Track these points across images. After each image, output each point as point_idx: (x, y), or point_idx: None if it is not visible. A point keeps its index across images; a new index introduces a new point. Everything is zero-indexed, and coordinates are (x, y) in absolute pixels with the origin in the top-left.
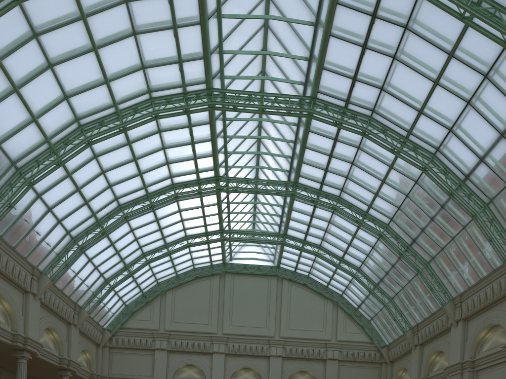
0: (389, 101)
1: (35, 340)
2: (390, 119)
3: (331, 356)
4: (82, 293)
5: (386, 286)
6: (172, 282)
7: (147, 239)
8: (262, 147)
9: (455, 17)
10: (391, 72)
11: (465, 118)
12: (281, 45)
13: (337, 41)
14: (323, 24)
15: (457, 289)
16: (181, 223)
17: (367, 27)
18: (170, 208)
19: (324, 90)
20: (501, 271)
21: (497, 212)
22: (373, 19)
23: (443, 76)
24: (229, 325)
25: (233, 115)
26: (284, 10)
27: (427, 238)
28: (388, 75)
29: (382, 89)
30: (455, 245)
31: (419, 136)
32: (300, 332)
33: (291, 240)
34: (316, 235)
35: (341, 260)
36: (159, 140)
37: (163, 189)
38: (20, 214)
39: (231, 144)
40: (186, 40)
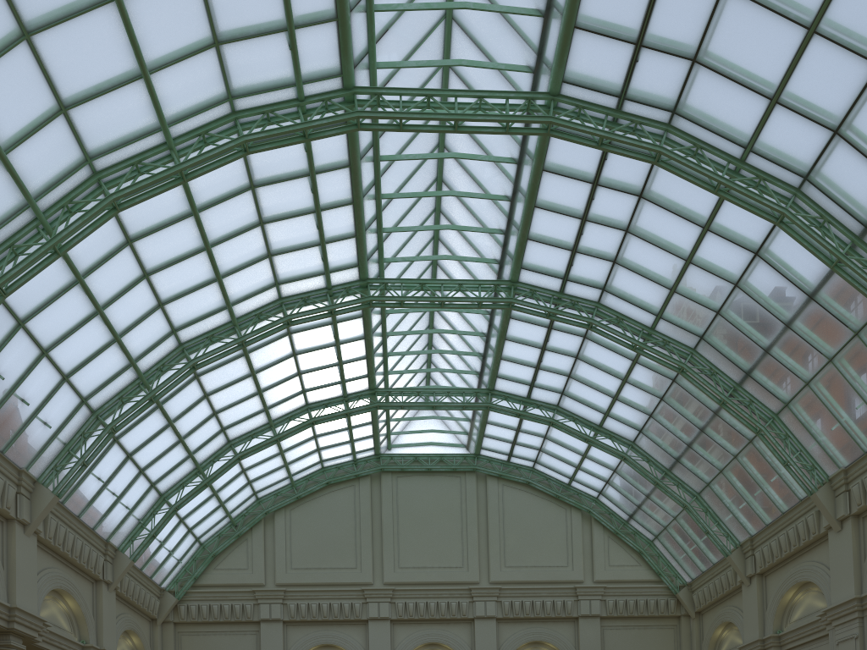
0: (709, 86)
1: (31, 613)
2: (709, 124)
3: (587, 611)
4: (118, 522)
5: (687, 471)
6: (284, 495)
7: (235, 412)
8: (444, 222)
9: None
10: (717, 20)
11: None
12: None
13: None
14: None
15: (838, 460)
16: (298, 379)
17: None
18: (276, 350)
19: (576, 76)
20: None
21: None
22: None
23: (830, 11)
24: (394, 567)
25: (393, 153)
26: None
27: (775, 365)
28: (710, 27)
29: (695, 61)
30: (836, 372)
31: (769, 155)
32: (527, 572)
33: (503, 399)
34: (550, 386)
35: (599, 430)
36: (253, 206)
37: (263, 309)
38: None
39: (390, 213)
40: None
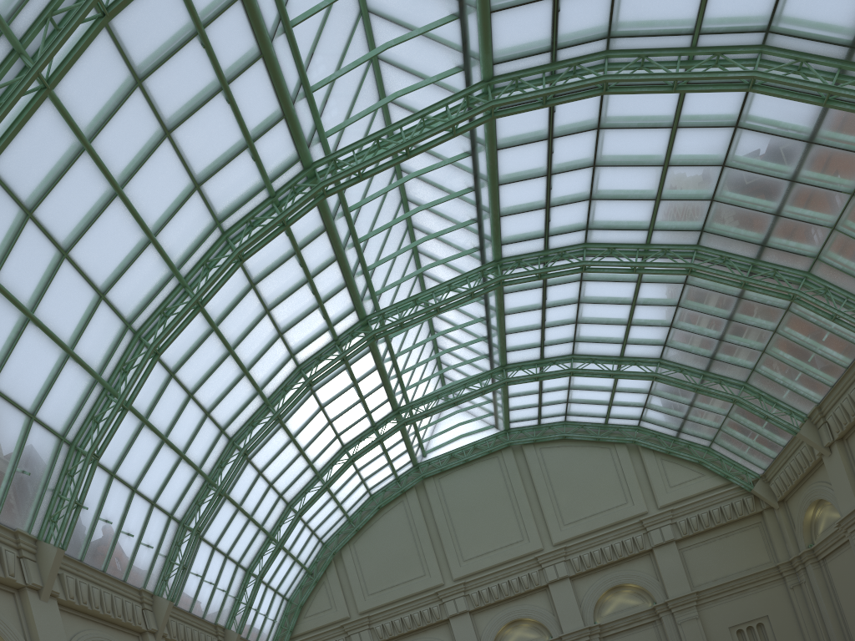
0: None
1: None
2: (648, 30)
3: (660, 539)
4: (220, 605)
5: (726, 365)
6: (345, 532)
7: (287, 477)
8: (419, 235)
9: None
10: None
11: None
12: (401, 26)
13: None
14: None
15: None
16: (330, 428)
17: None
18: (306, 410)
19: (504, 53)
20: None
21: None
22: None
23: None
24: (459, 562)
25: (359, 199)
26: None
27: (792, 224)
28: None
29: None
30: None
31: (721, 28)
32: (587, 522)
33: (518, 369)
34: (560, 339)
35: (621, 361)
36: (257, 300)
37: (287, 381)
38: (96, 514)
39: (370, 251)
40: (248, 99)
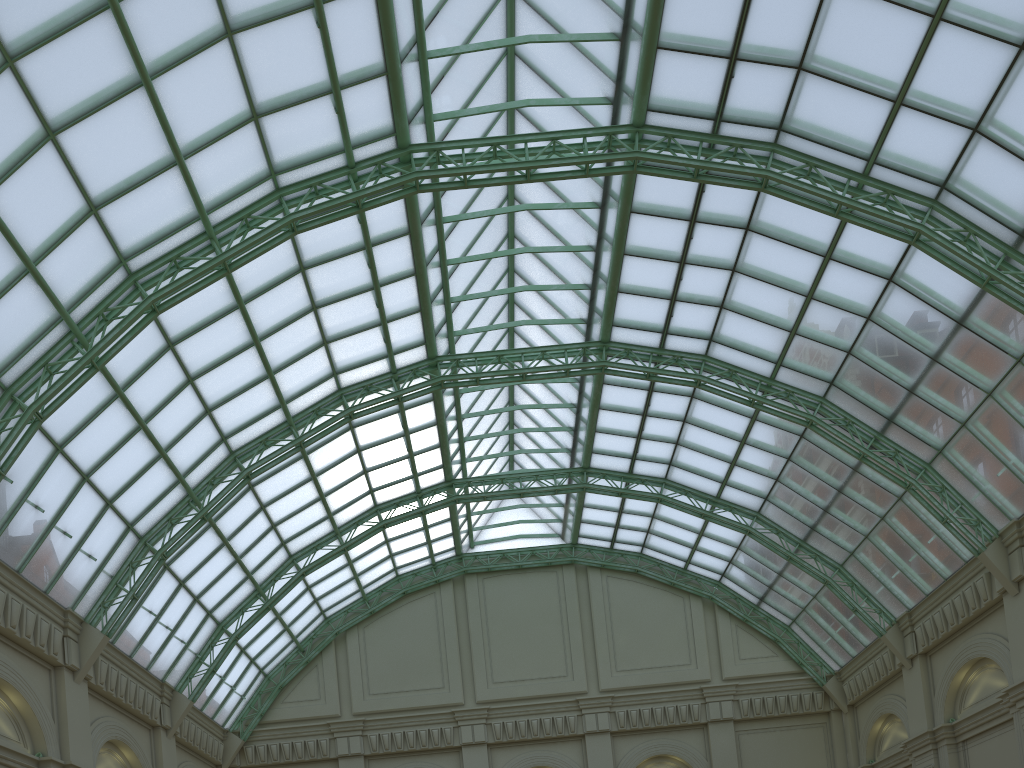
0: (820, 95)
1: None
2: (822, 138)
3: (718, 714)
4: (174, 659)
5: (825, 540)
6: (356, 611)
7: (296, 522)
8: (520, 283)
9: None
10: (823, 19)
11: (1014, 89)
12: (550, 25)
13: None
14: None
15: (1009, 511)
16: (364, 478)
17: None
18: (338, 447)
19: (663, 102)
20: None
21: None
22: None
23: None
24: (487, 683)
25: (457, 212)
26: None
27: (923, 406)
28: (816, 29)
29: (801, 68)
30: (997, 408)
31: (897, 165)
32: (643, 675)
33: (601, 477)
34: (655, 457)
35: (716, 502)
36: (304, 290)
37: (322, 404)
38: (23, 493)
39: (457, 280)
40: (345, 33)
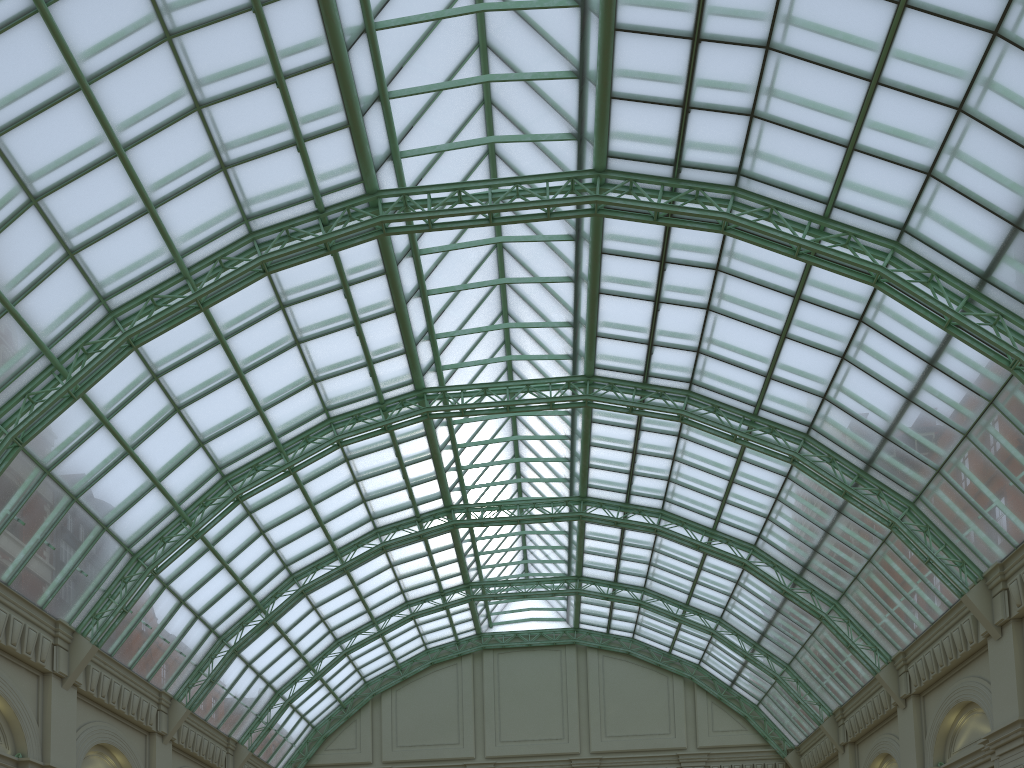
0: (714, 367)
1: None
2: (721, 391)
3: None
4: (239, 719)
5: (773, 644)
6: (390, 677)
7: (341, 616)
8: (522, 445)
9: (786, 254)
10: (708, 328)
11: (843, 380)
12: (529, 306)
13: (612, 299)
14: (586, 280)
15: (896, 643)
16: (396, 584)
17: (656, 276)
18: (375, 565)
19: (605, 364)
20: (961, 608)
21: (932, 514)
22: (663, 265)
23: (793, 325)
24: (495, 741)
25: None
26: (527, 261)
27: (825, 561)
28: (704, 333)
29: (698, 352)
30: (876, 570)
31: (776, 411)
32: (628, 740)
33: (592, 584)
34: (633, 572)
35: (686, 607)
36: (348, 472)
37: (361, 539)
38: (138, 617)
39: (467, 453)
40: (376, 335)
